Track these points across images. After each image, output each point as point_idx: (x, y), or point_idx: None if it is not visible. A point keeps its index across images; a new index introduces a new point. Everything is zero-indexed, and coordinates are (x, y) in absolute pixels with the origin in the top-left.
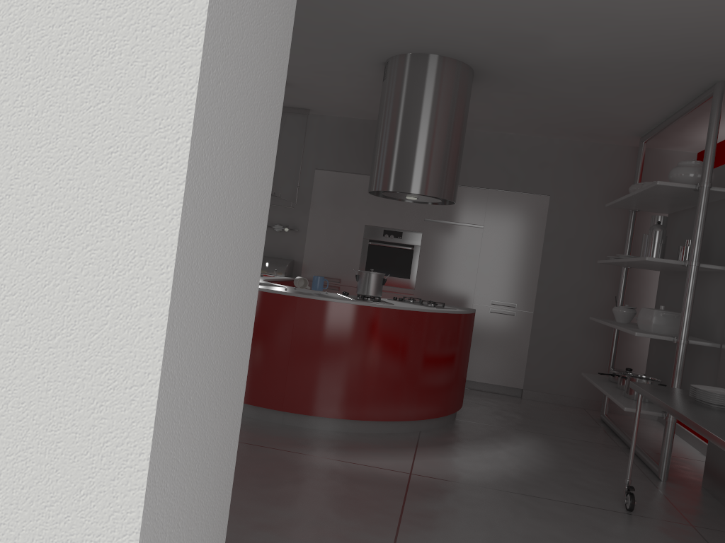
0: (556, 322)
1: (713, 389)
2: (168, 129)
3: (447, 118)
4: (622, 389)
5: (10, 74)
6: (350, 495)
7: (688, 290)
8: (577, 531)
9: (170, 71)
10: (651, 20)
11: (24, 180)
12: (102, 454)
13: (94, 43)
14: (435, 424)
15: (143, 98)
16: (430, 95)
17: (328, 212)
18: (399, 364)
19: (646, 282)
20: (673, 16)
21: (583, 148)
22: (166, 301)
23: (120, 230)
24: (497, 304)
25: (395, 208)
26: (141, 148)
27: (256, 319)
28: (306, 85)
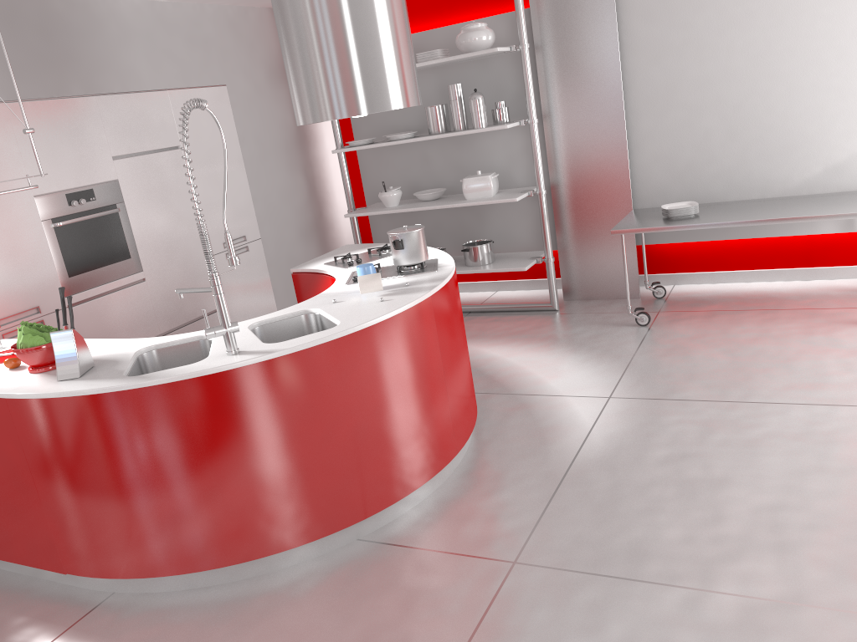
0: (280, 240)
1: (666, 207)
2: None
3: None
4: None
5: None
6: (699, 423)
7: (538, 146)
8: (705, 344)
9: None
10: None
11: None
12: None
13: None
14: None
15: None
16: None
17: None
18: None
19: (321, 164)
20: None
21: (233, 14)
22: None
23: None
24: None
25: (66, 152)
26: None
27: (404, 359)
28: None
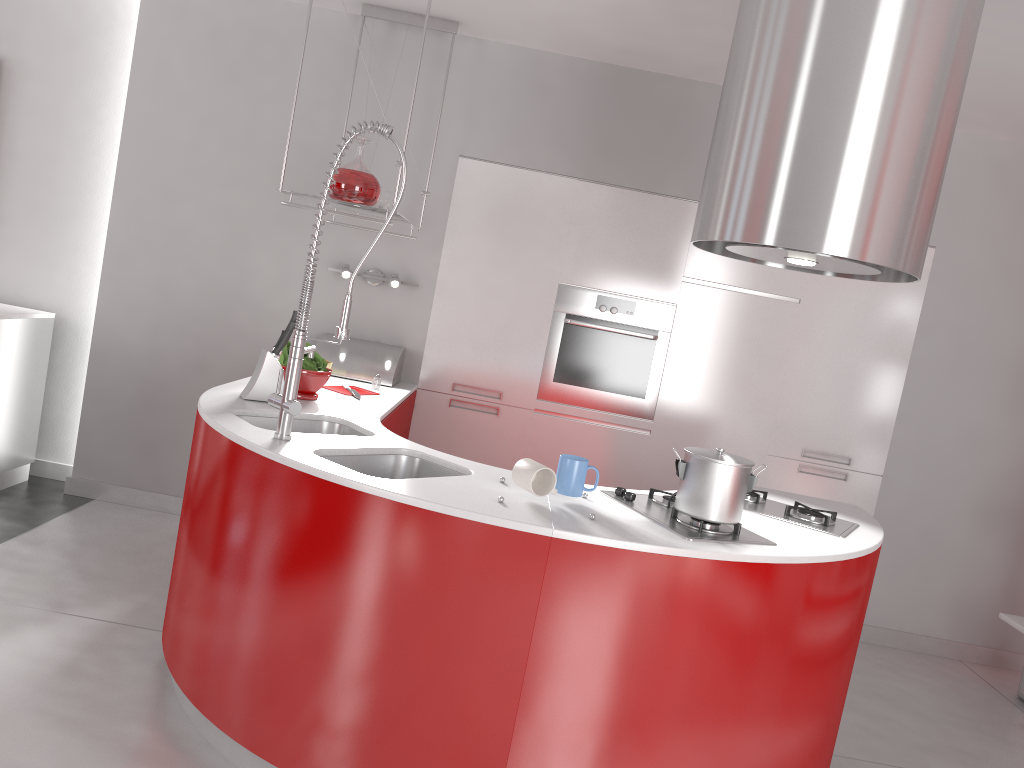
0: (923, 497)
1: None
2: None
3: (951, 62)
4: None
5: None
6: None
7: None
8: None
9: None
10: None
11: None
12: None
13: None
14: None
15: None
16: None
17: (482, 251)
18: (783, 697)
19: None
20: None
21: (1010, 155)
22: None
23: None
24: (813, 456)
25: (624, 251)
26: None
27: (427, 592)
28: None
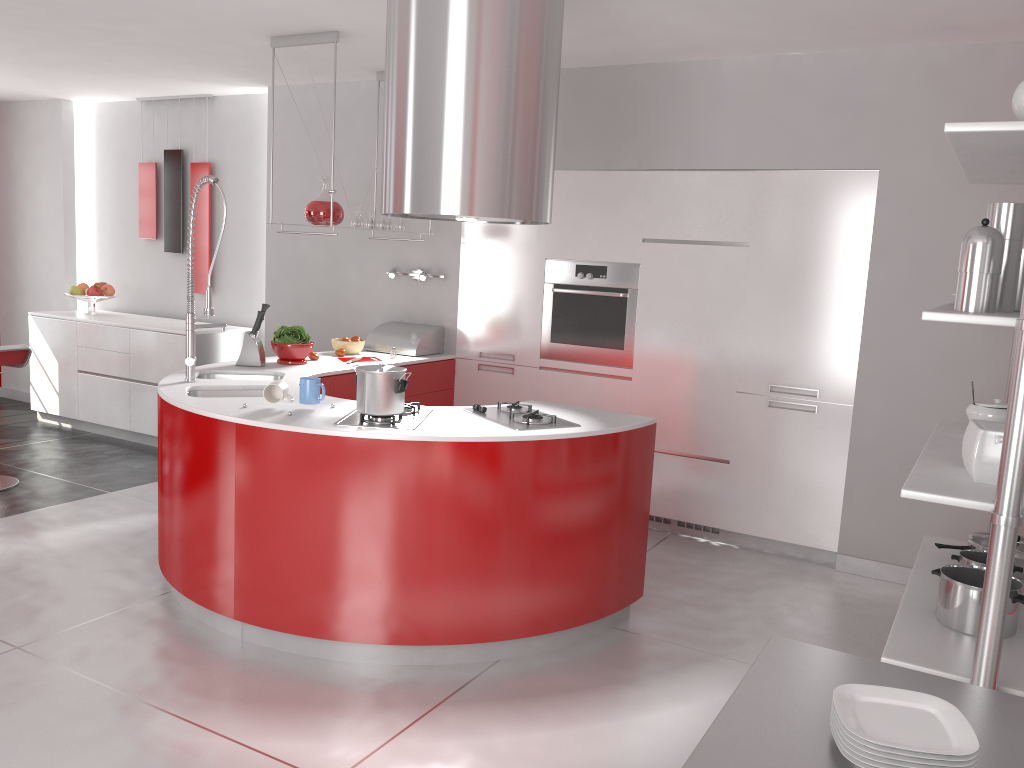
0: (900, 425)
1: (909, 704)
2: None
3: (479, 51)
4: None
5: None
6: None
7: (1016, 394)
8: None
9: None
10: None
11: None
12: None
13: None
14: (541, 645)
15: None
16: (439, 10)
17: (488, 242)
18: (426, 542)
19: None
20: None
21: (949, 59)
22: None
23: None
24: (782, 391)
25: (592, 224)
26: None
27: (192, 461)
28: (367, 28)
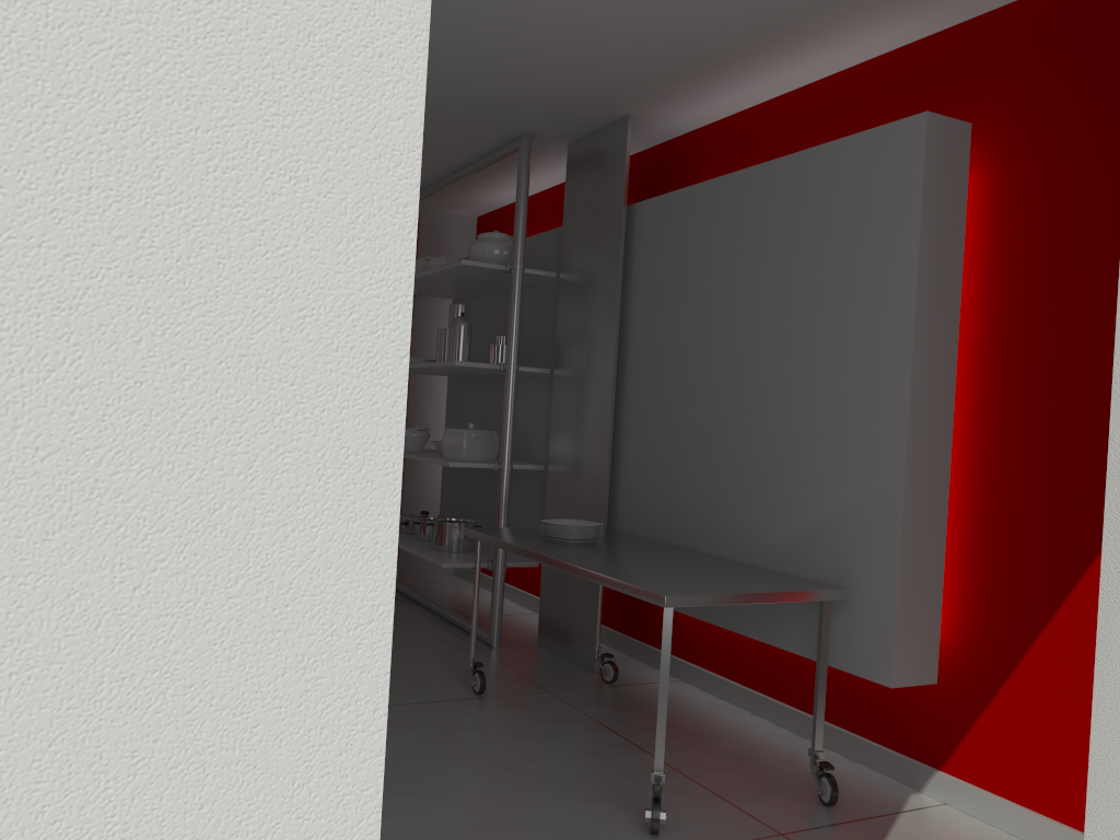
0: None
1: (564, 522)
2: (381, 286)
3: None
4: (425, 541)
5: (128, 196)
6: None
7: (509, 402)
8: (435, 735)
9: (380, 208)
10: (467, 50)
11: (165, 359)
12: (321, 726)
13: (266, 161)
14: None
15: (345, 243)
16: None
17: None
18: None
19: (428, 392)
20: (494, 50)
21: None
22: (395, 509)
23: (324, 421)
24: None
25: None
26: (347, 310)
27: None
28: None
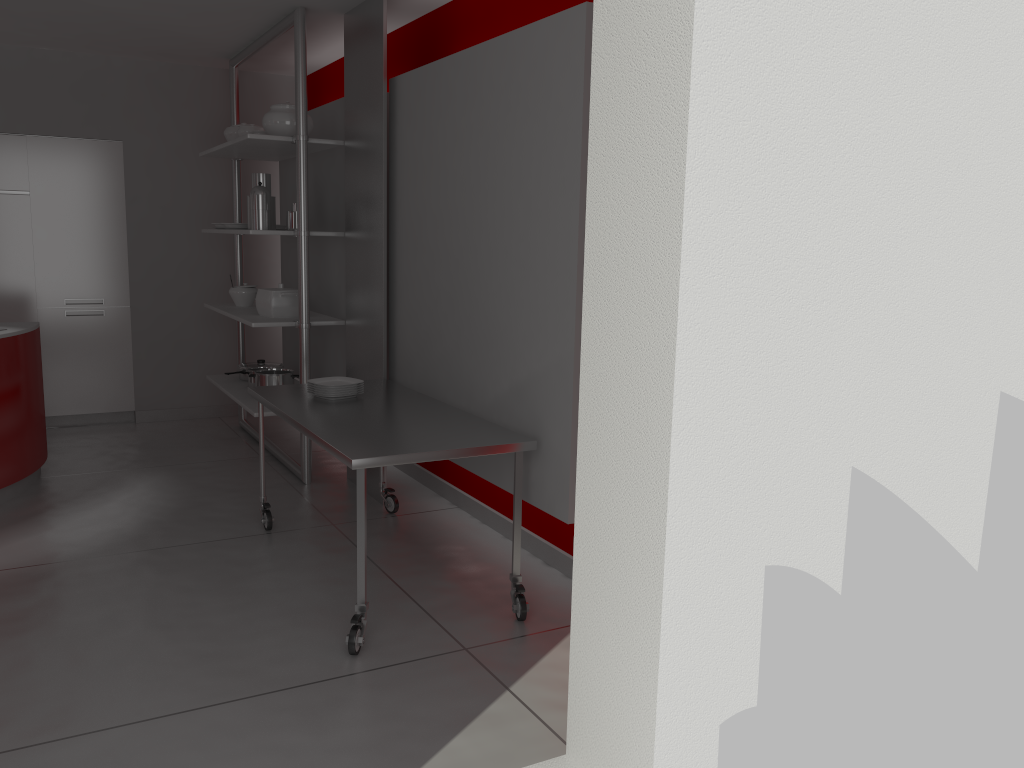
0: (164, 315)
1: (331, 380)
2: None
3: None
4: None
5: None
6: None
7: (302, 266)
8: (210, 572)
9: None
10: None
11: None
12: None
13: None
14: (10, 494)
15: None
16: None
17: None
18: None
19: (268, 247)
20: None
21: (158, 71)
22: None
23: None
24: (75, 303)
25: None
26: None
27: None
28: None
